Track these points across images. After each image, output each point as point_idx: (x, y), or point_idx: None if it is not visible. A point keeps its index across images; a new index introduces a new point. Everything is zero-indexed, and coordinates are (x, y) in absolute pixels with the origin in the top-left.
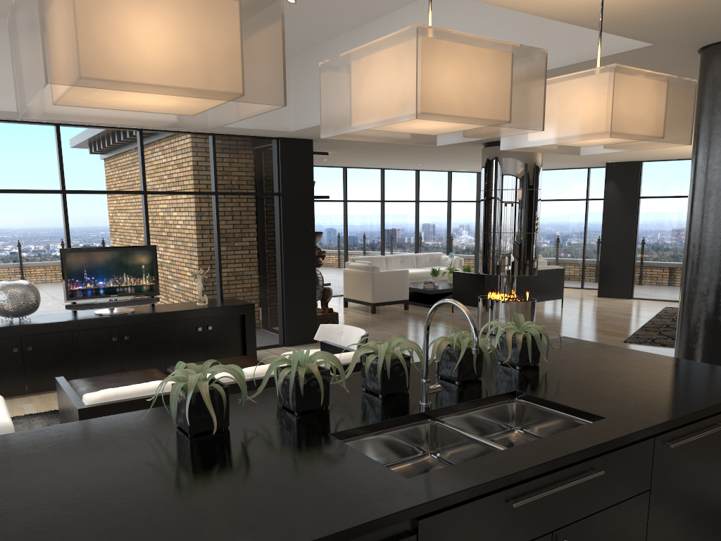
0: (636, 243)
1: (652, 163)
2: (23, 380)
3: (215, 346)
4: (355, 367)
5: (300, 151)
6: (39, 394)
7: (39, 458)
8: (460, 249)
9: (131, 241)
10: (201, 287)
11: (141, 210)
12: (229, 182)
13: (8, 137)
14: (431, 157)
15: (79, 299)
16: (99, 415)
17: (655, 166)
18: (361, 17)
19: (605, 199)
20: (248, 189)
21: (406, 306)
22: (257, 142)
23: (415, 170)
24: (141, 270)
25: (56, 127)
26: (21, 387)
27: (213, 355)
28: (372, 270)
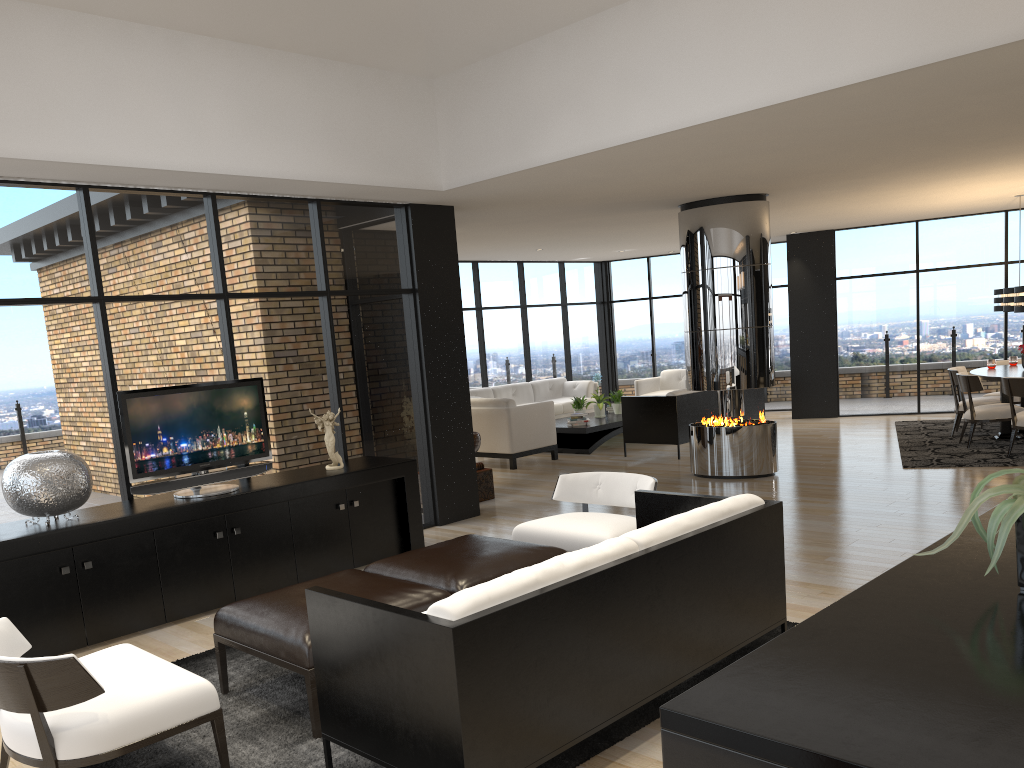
0: (837, 340)
1: (848, 231)
2: (80, 623)
3: (364, 532)
4: (757, 517)
5: (438, 225)
6: (107, 644)
7: (976, 674)
8: (584, 371)
9: (208, 376)
10: (333, 440)
11: (220, 324)
12: (342, 274)
13: (4, 210)
14: (573, 235)
15: (153, 476)
16: (479, 637)
17: (852, 235)
18: (593, 3)
19: (790, 283)
20: (369, 285)
21: (555, 454)
22: (377, 212)
23: (517, 261)
24: (242, 419)
25: (84, 191)
26: (77, 635)
27: (362, 547)
28: (506, 405)
